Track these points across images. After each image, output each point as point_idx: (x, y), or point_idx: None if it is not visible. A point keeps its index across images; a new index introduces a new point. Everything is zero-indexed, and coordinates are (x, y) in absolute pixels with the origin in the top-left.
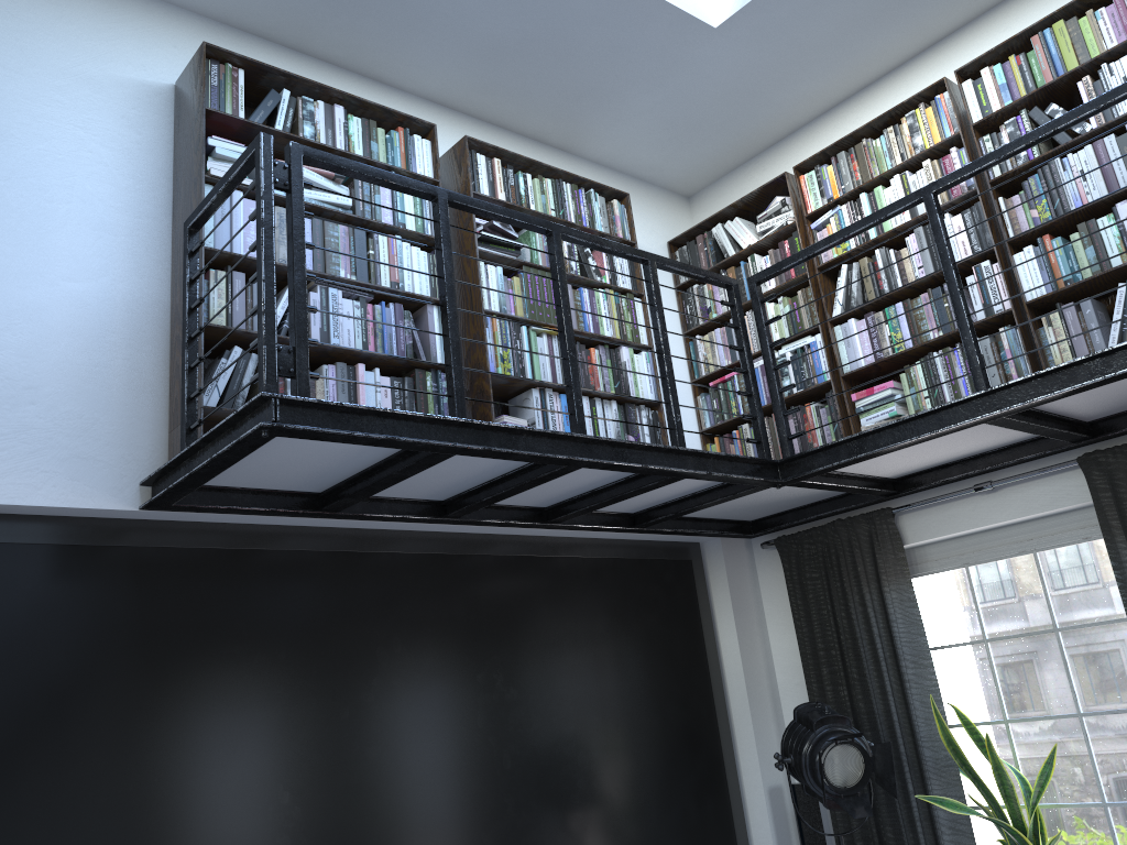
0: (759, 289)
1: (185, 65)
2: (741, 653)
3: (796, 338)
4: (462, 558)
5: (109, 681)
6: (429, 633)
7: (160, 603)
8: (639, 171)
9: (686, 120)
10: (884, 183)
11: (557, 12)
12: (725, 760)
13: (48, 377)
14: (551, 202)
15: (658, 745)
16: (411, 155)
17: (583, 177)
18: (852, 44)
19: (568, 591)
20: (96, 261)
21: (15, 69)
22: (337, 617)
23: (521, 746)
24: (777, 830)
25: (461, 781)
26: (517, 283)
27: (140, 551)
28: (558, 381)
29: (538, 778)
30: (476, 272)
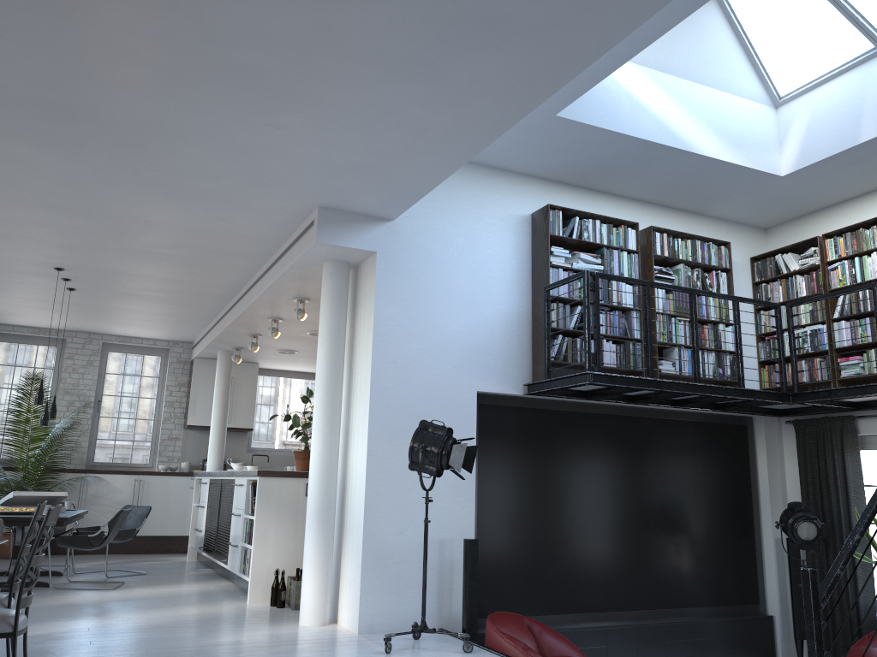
0: (791, 310)
1: (534, 204)
2: (768, 473)
3: (813, 324)
4: (637, 418)
5: (512, 455)
6: (622, 449)
7: (526, 428)
8: (738, 220)
9: (765, 203)
10: (868, 253)
11: (701, 173)
12: (754, 522)
13: (494, 344)
14: (689, 252)
15: (721, 510)
16: (626, 239)
17: (707, 237)
18: (859, 179)
19: (683, 436)
20: (507, 296)
21: (479, 219)
22: (587, 439)
23: (658, 501)
24: (777, 557)
25: (632, 511)
26: (671, 297)
27: (520, 408)
28: (687, 343)
29: (664, 515)
30: (652, 293)
